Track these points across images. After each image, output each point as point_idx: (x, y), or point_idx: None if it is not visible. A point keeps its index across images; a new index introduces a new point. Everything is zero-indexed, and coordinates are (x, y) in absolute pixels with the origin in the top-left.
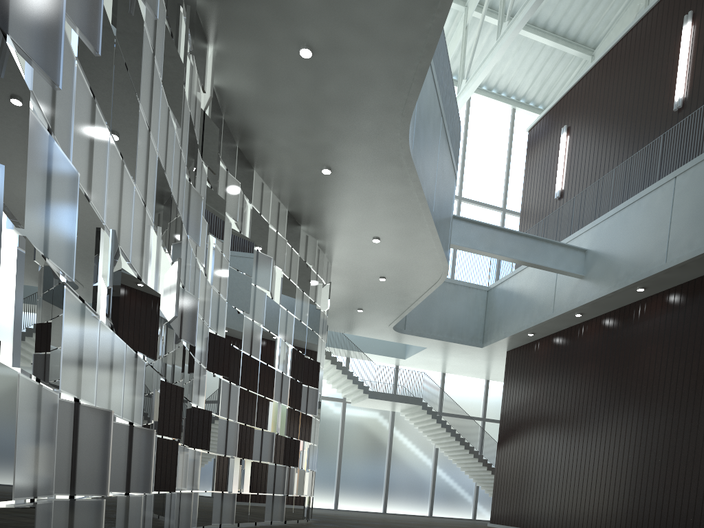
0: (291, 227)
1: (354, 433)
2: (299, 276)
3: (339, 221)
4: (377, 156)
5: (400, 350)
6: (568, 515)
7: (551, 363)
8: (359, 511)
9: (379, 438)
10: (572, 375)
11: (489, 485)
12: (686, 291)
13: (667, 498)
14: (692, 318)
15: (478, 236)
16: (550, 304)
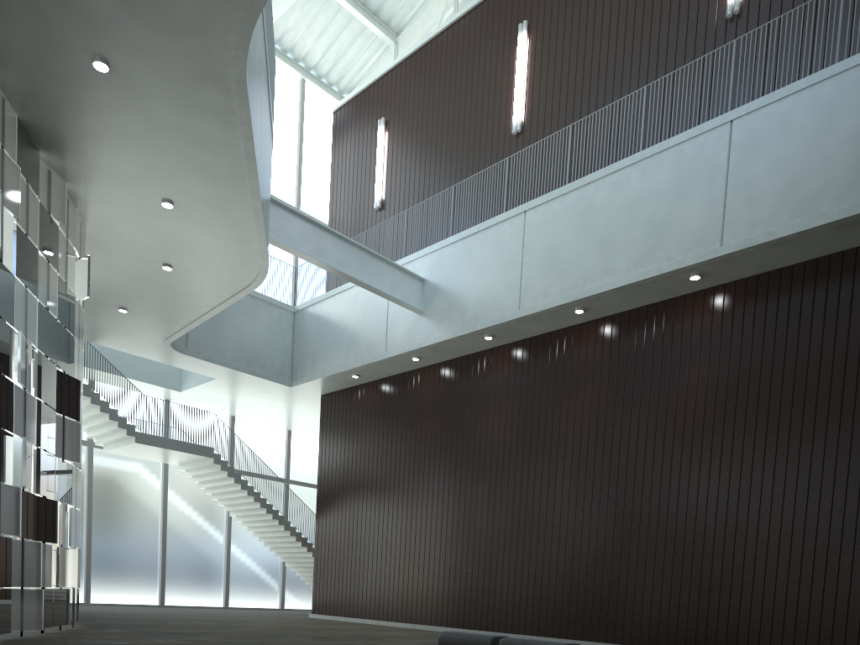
0: (25, 148)
1: (109, 492)
2: (41, 235)
3: (110, 159)
4: (192, 66)
5: (173, 378)
6: (413, 600)
7: (382, 415)
8: (125, 605)
9: (147, 501)
10: (409, 432)
11: (302, 565)
12: (535, 346)
13: (526, 578)
14: (543, 378)
15: (301, 234)
16: (381, 341)
